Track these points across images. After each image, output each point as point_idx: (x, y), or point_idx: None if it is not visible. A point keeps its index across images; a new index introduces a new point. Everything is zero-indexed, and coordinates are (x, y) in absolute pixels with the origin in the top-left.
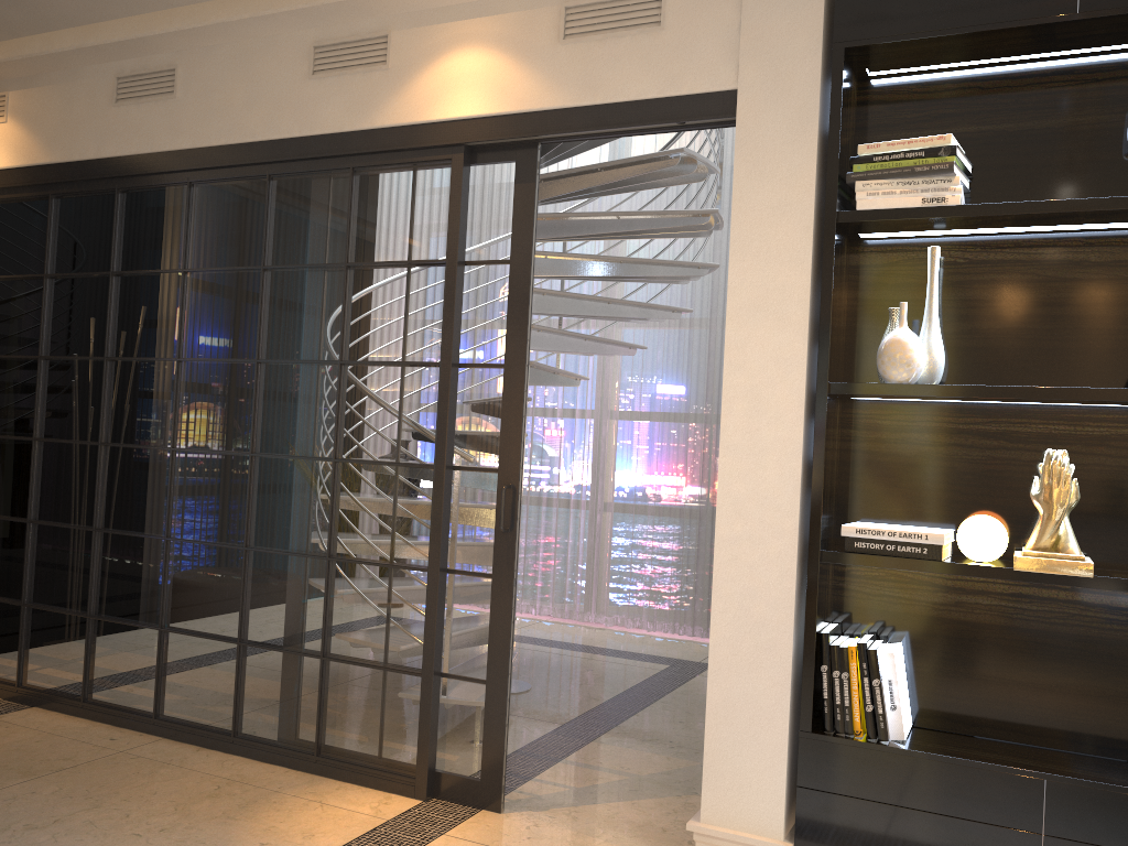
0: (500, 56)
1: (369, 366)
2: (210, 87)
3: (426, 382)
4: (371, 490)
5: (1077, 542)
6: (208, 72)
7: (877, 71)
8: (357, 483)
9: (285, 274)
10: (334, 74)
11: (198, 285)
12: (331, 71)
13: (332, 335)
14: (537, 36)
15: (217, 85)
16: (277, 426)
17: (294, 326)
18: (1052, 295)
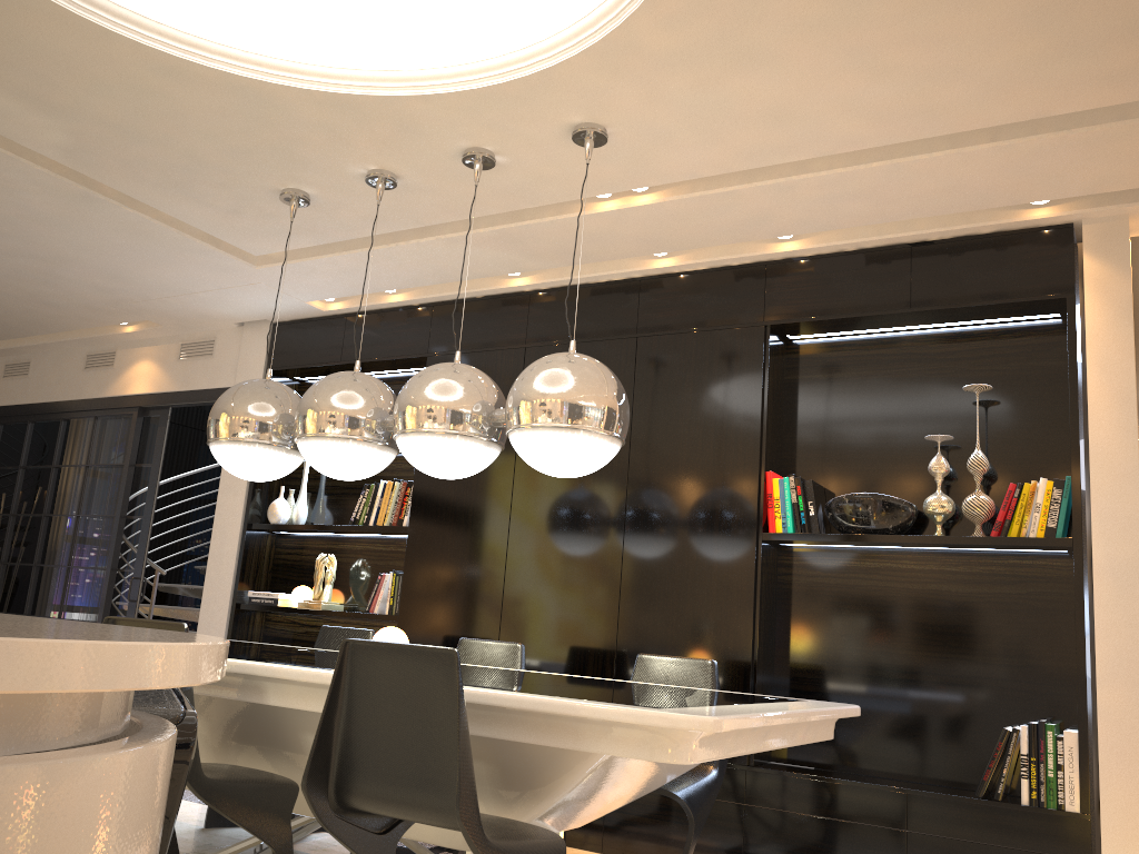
0: (156, 365)
1: (89, 517)
2: (44, 372)
3: (110, 525)
4: (81, 582)
5: (348, 600)
6: (44, 364)
7: (303, 377)
8: (76, 578)
9: (62, 469)
10: (93, 369)
11: (25, 475)
12: (92, 367)
13: (76, 501)
14: (170, 357)
15: (46, 371)
16: (47, 549)
17: (62, 496)
18: (351, 484)
